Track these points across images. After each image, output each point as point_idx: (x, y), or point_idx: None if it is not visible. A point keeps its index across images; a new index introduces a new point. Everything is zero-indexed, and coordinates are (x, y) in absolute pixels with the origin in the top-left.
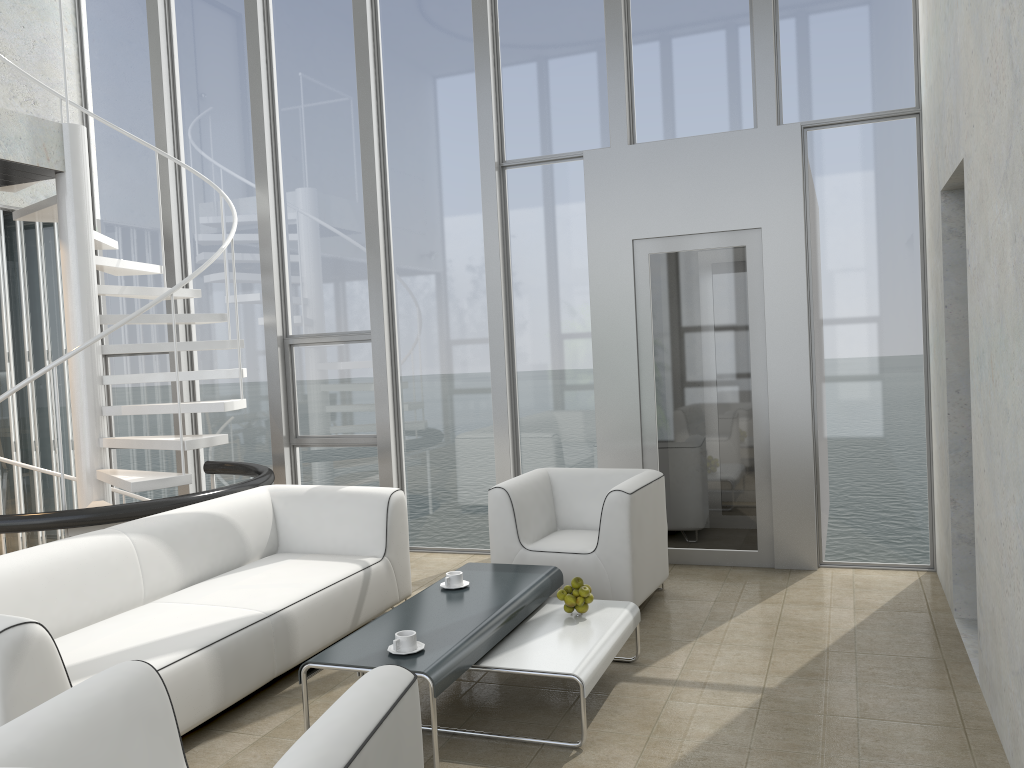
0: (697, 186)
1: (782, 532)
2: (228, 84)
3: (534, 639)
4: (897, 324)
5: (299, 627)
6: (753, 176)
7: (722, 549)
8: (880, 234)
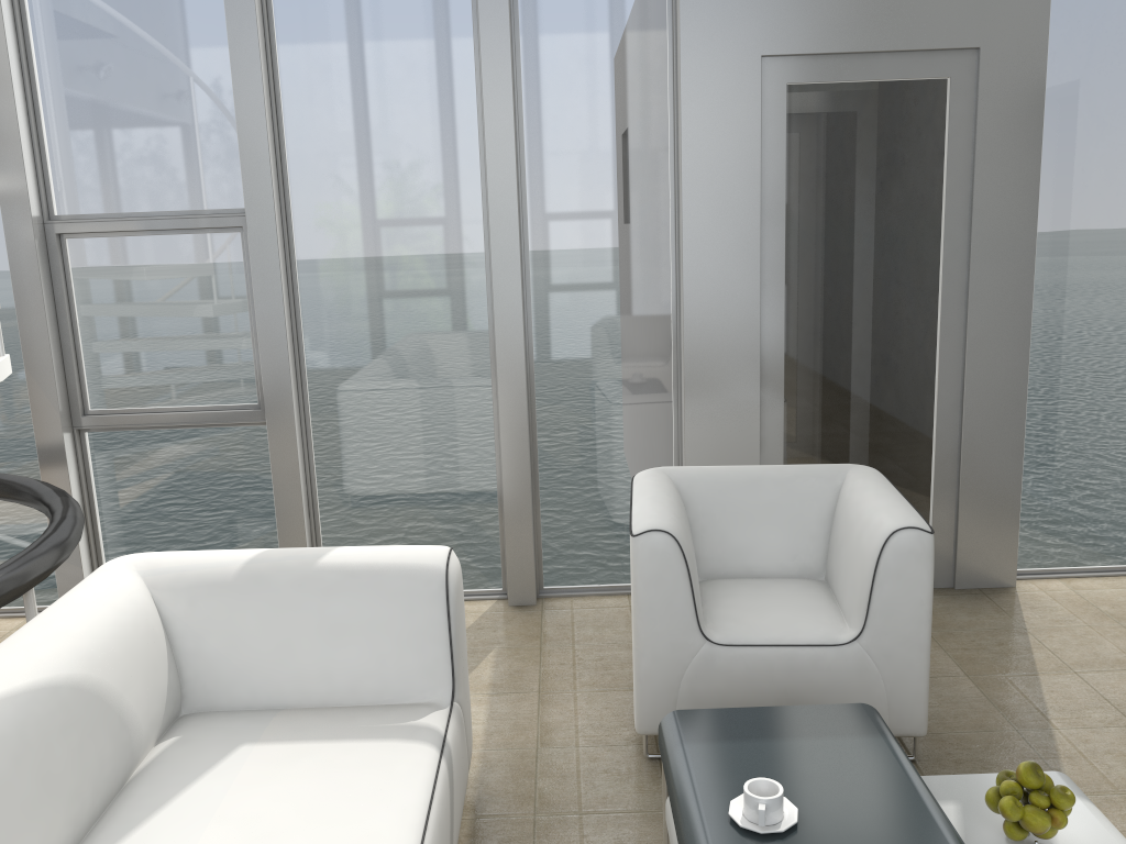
0: None
1: (971, 535)
2: None
3: None
4: None
5: None
6: None
7: None
8: None
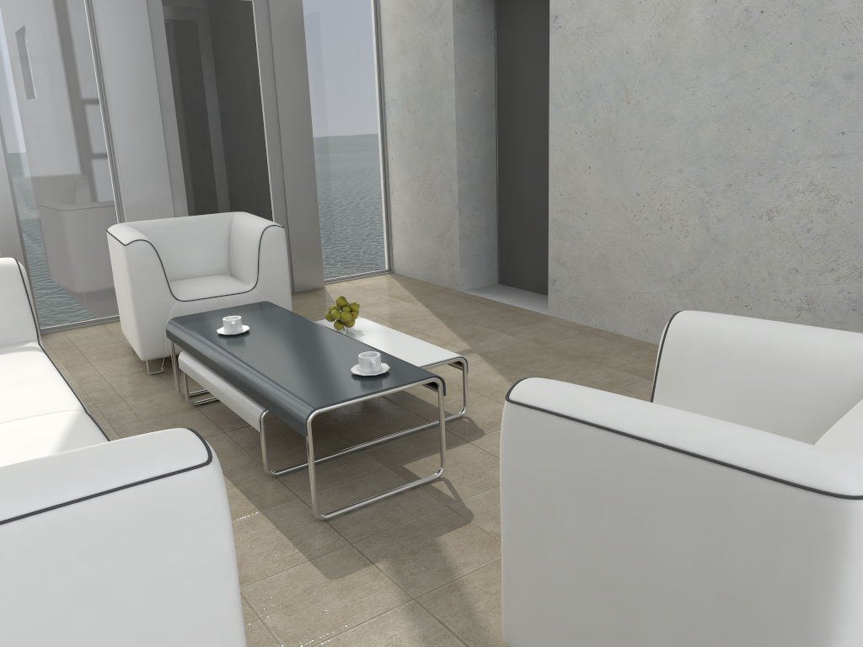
0: None
1: (299, 261)
2: None
3: None
4: (362, 84)
5: None
6: None
7: None
8: (349, 6)
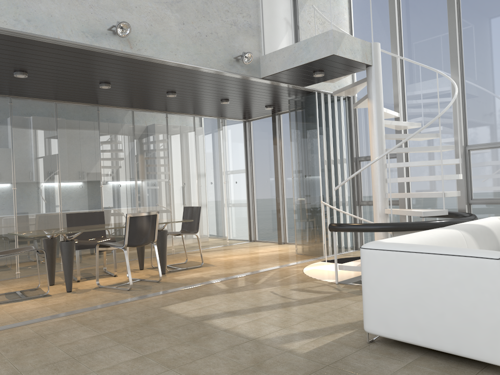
0: None
1: None
2: (432, 19)
3: None
4: None
5: None
6: None
7: None
8: None
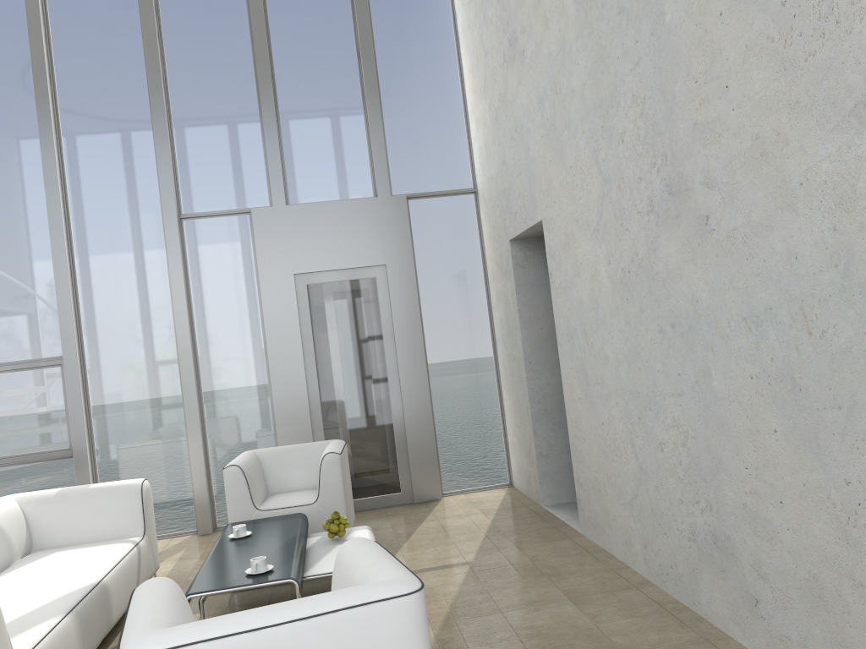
0: (339, 235)
1: (417, 476)
2: None
3: (324, 556)
4: (475, 326)
5: (113, 594)
6: (378, 229)
7: (376, 496)
8: (459, 268)
